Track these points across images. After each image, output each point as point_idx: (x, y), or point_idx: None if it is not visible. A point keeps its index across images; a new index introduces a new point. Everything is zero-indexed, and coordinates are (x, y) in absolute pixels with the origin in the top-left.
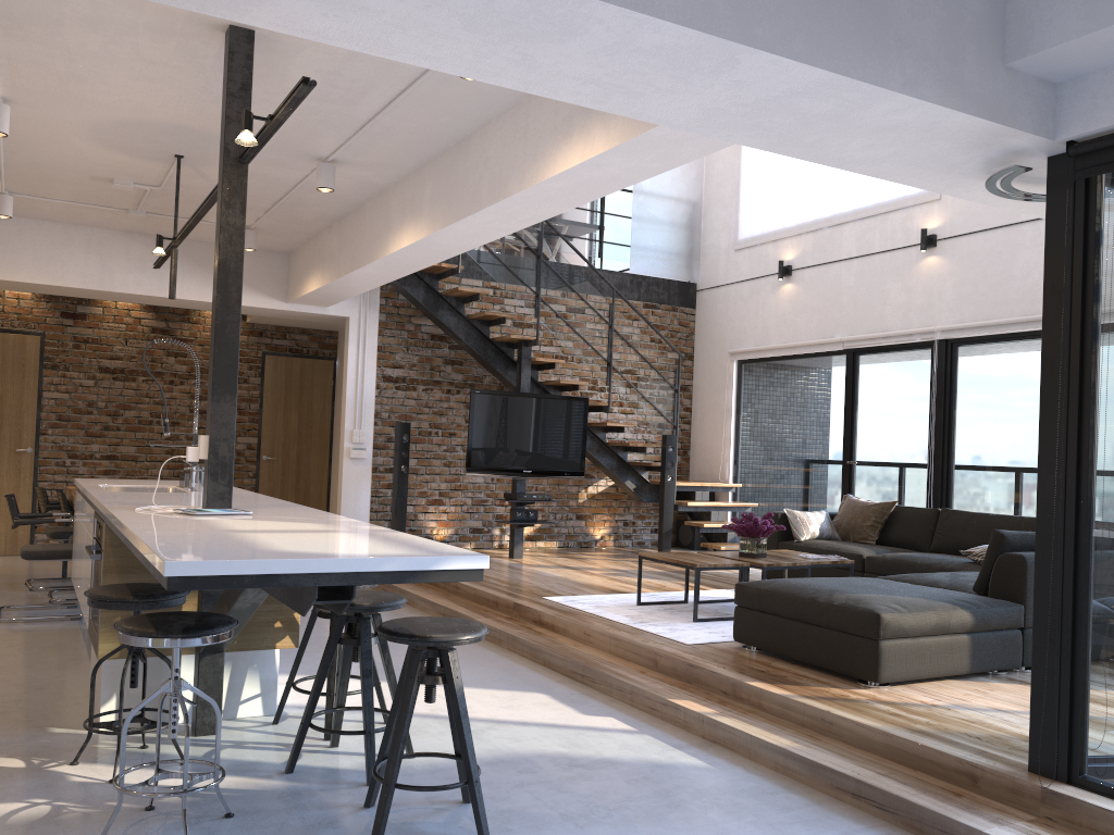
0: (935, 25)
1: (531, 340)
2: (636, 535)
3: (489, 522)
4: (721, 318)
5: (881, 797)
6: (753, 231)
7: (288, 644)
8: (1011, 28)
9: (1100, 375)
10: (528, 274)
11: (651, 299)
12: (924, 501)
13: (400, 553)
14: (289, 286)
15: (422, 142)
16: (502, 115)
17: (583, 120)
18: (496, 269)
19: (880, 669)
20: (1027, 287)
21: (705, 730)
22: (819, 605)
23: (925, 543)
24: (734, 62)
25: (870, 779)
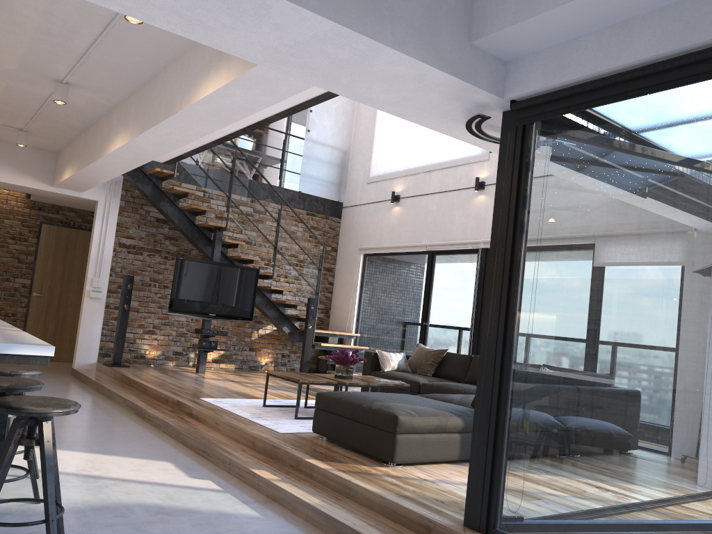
0: (420, 7)
1: (222, 227)
2: (290, 364)
3: (187, 348)
4: (356, 225)
5: None
6: (379, 171)
7: None
8: (475, 19)
9: (523, 257)
10: (223, 183)
11: (311, 210)
12: (467, 351)
13: None
14: (55, 175)
15: (127, 75)
16: (176, 60)
17: (217, 62)
18: (201, 177)
19: (395, 453)
20: None
21: (269, 491)
22: (363, 408)
23: (462, 377)
24: (268, 7)
25: (361, 528)
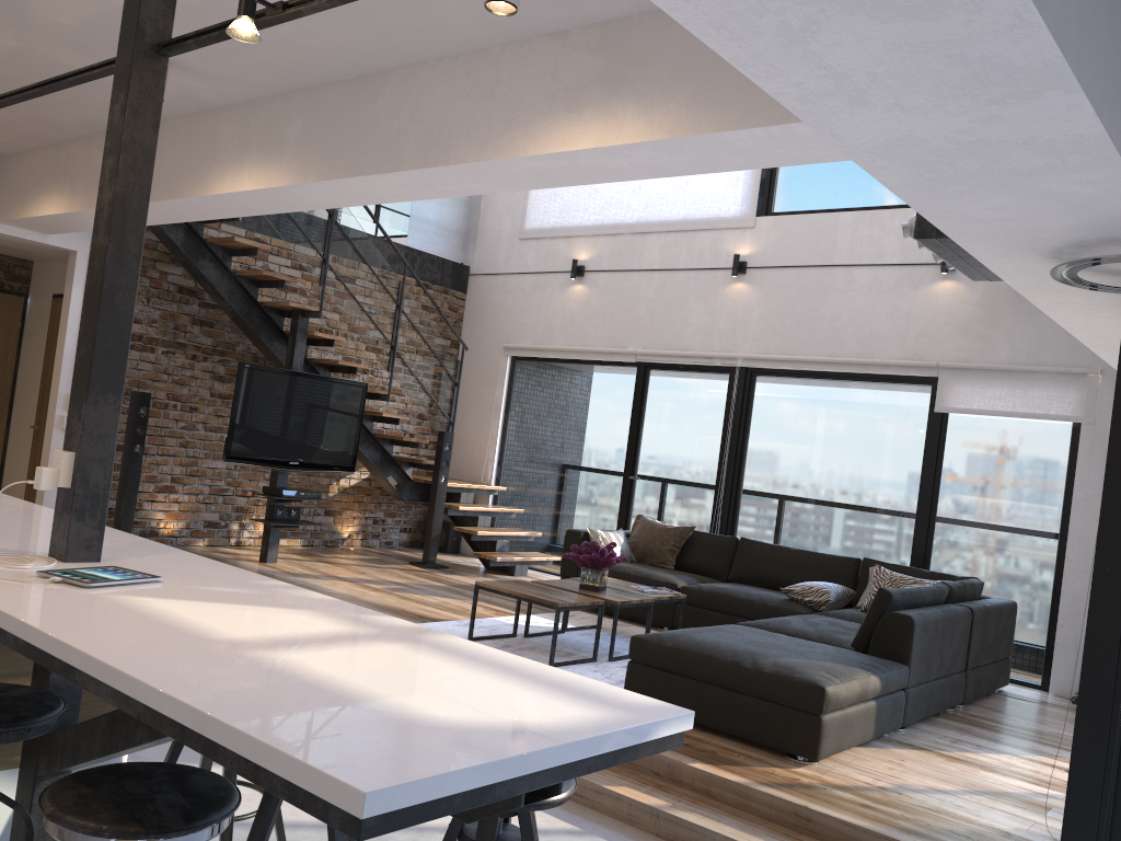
0: None
1: (311, 311)
2: (385, 534)
3: (227, 515)
4: (497, 308)
5: None
6: (543, 222)
7: None
8: None
9: None
10: (316, 234)
11: (424, 277)
12: (707, 525)
13: (596, 716)
14: (1, 200)
15: (311, 67)
16: (448, 59)
17: (604, 95)
18: (282, 222)
19: (820, 746)
20: (835, 329)
21: (661, 827)
22: (746, 671)
23: (723, 571)
24: (1032, 97)
25: None
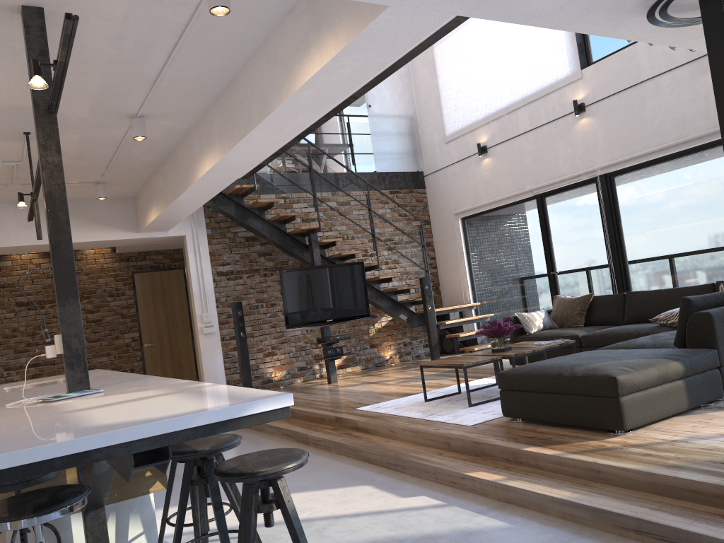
0: None
1: (316, 228)
2: (414, 351)
3: (310, 361)
4: (444, 191)
5: (661, 530)
6: (455, 127)
7: (159, 487)
8: None
9: None
10: (305, 182)
11: (394, 187)
12: (610, 290)
13: (210, 407)
14: (138, 220)
15: (203, 88)
16: (256, 52)
17: (316, 35)
18: (282, 182)
19: (624, 419)
20: (656, 125)
21: (499, 493)
22: (565, 378)
23: (619, 318)
24: None
25: (647, 515)
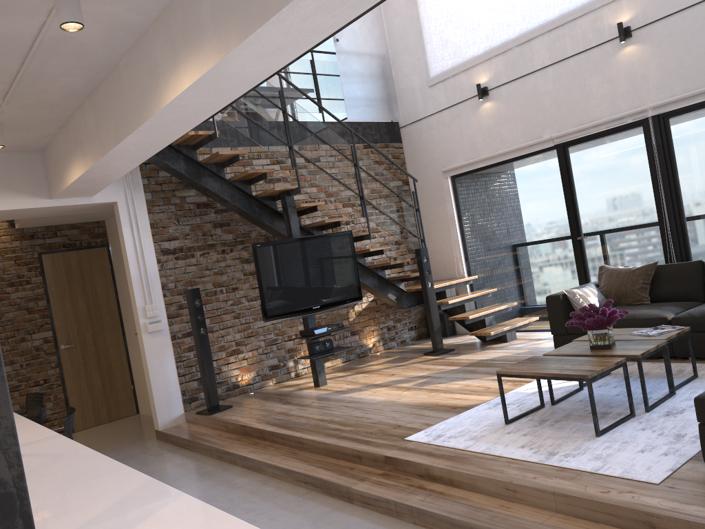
0: None
1: (293, 189)
2: (398, 336)
3: (283, 357)
4: (428, 144)
5: None
6: (443, 66)
7: None
8: None
9: None
10: (278, 129)
11: (368, 140)
12: (661, 257)
13: None
14: (50, 182)
15: None
16: None
17: None
18: (249, 128)
19: None
20: None
21: None
22: None
23: (698, 292)
24: None
25: None
